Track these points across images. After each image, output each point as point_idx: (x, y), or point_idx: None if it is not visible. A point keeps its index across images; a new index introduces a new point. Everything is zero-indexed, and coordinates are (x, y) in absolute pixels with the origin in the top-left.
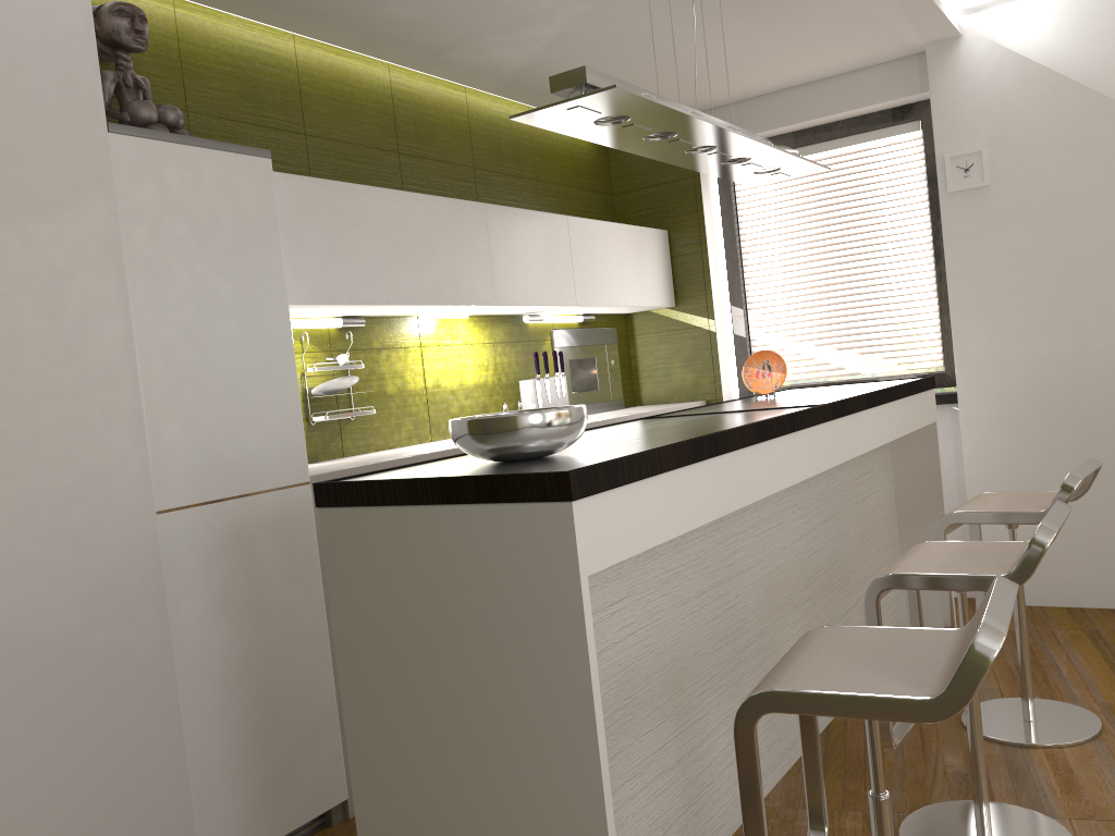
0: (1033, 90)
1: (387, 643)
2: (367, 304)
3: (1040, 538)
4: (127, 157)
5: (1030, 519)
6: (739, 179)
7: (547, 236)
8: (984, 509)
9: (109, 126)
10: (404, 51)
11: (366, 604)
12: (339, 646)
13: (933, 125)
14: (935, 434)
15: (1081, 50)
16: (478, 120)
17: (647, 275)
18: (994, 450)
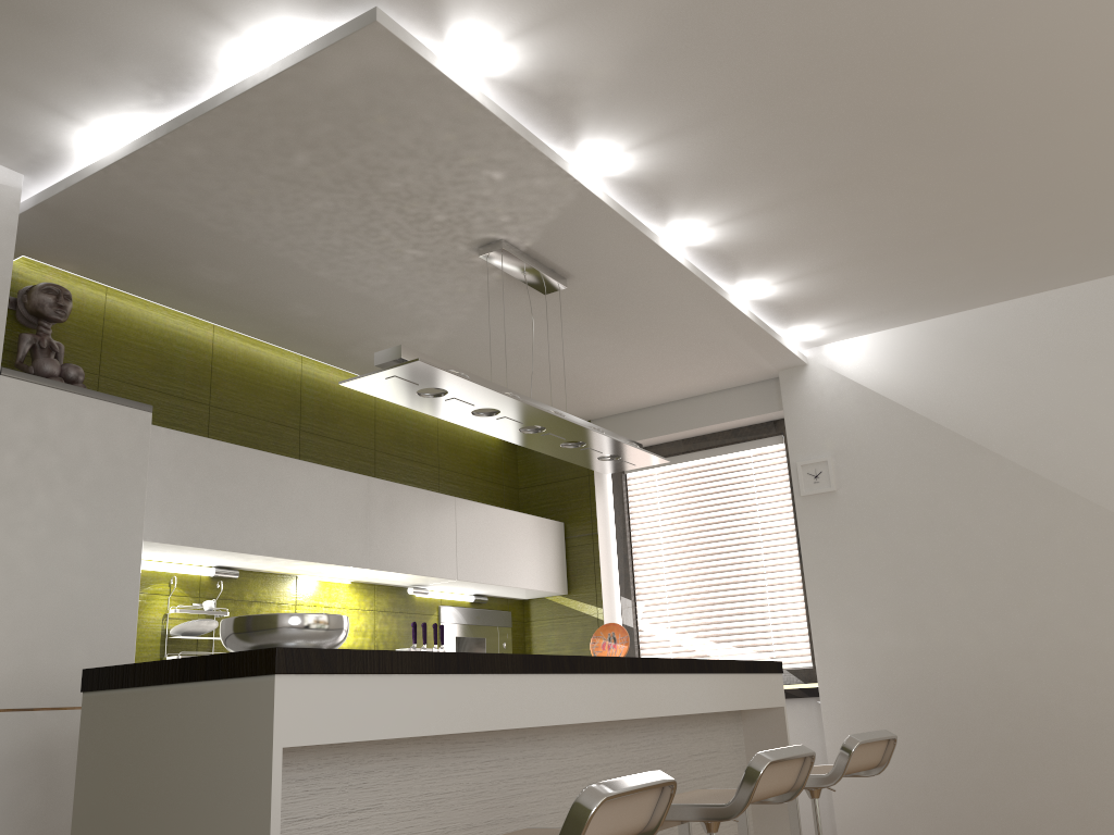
0: (868, 411)
1: (114, 825)
2: (231, 550)
3: (754, 765)
4: (13, 396)
5: (817, 782)
6: (588, 464)
7: (431, 513)
8: None
9: (2, 370)
10: (311, 345)
11: (104, 785)
12: (74, 830)
13: (787, 437)
14: (784, 719)
15: (904, 380)
16: (385, 410)
17: (538, 561)
18: None
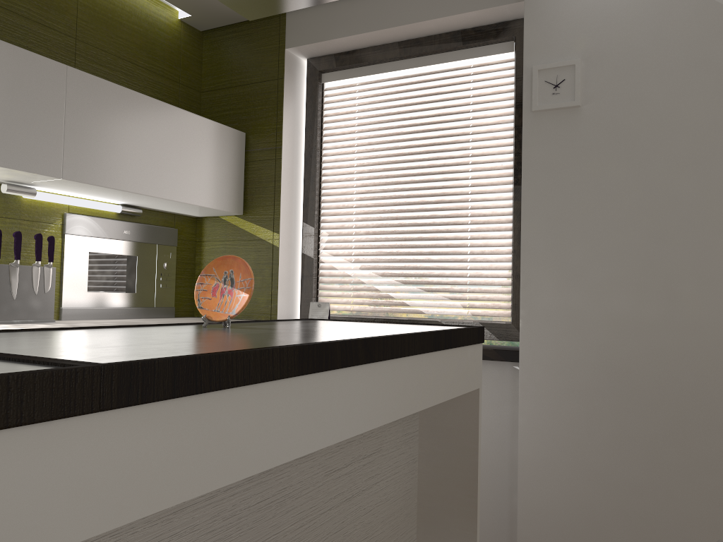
0: None
1: None
2: None
3: None
4: None
5: None
6: None
7: (17, 78)
8: None
9: None
10: None
11: None
12: None
13: (525, 33)
14: (477, 406)
15: None
16: None
17: (204, 172)
18: (555, 426)
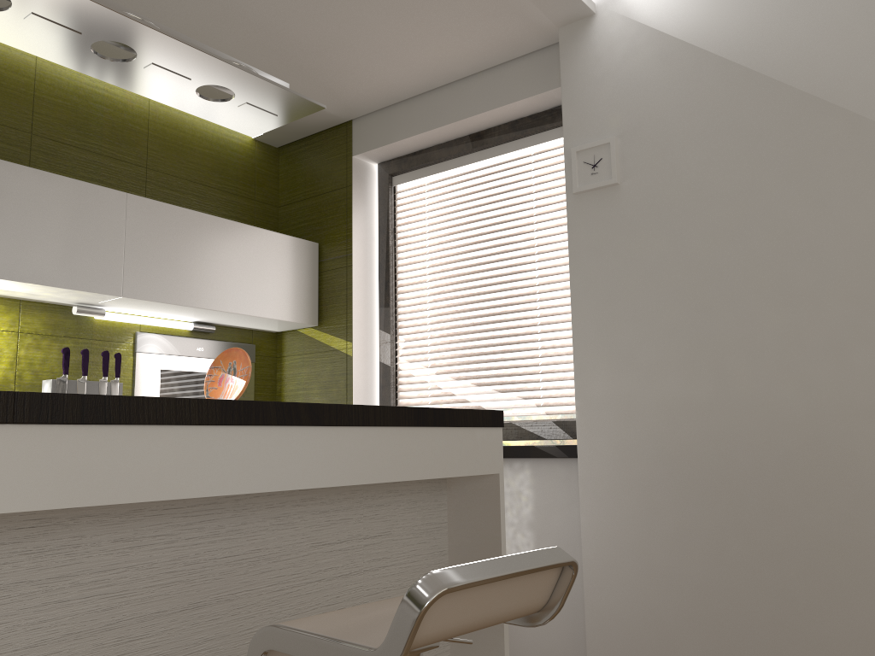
0: (670, 69)
1: None
2: None
3: None
4: None
5: None
6: (201, 111)
7: (79, 208)
8: (317, 629)
9: None
10: None
11: None
12: None
13: (563, 116)
14: (498, 492)
15: (724, 18)
16: (53, 86)
17: (271, 284)
18: (617, 524)
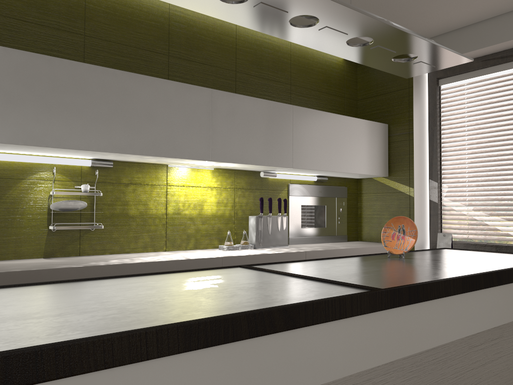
0: None
1: None
2: (76, 149)
3: None
4: None
5: None
6: (385, 67)
7: (270, 117)
8: None
9: None
10: None
11: None
12: None
13: None
14: None
15: None
16: (244, 41)
17: (364, 153)
18: None
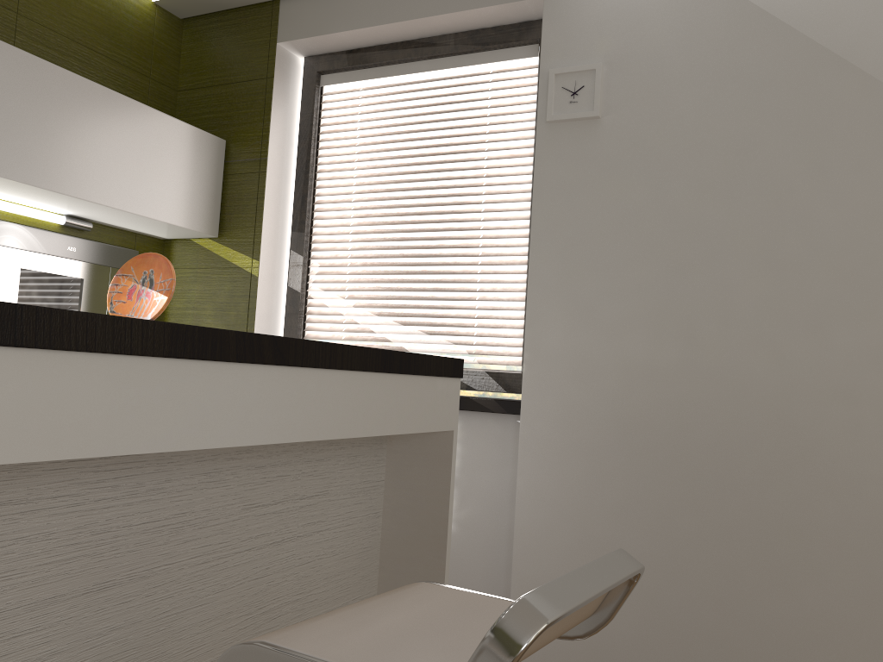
0: None
1: None
2: None
3: None
4: None
5: None
6: None
7: None
8: (324, 652)
9: None
10: None
11: None
12: None
13: (543, 32)
14: (450, 451)
15: None
16: None
17: (169, 182)
18: (557, 489)
